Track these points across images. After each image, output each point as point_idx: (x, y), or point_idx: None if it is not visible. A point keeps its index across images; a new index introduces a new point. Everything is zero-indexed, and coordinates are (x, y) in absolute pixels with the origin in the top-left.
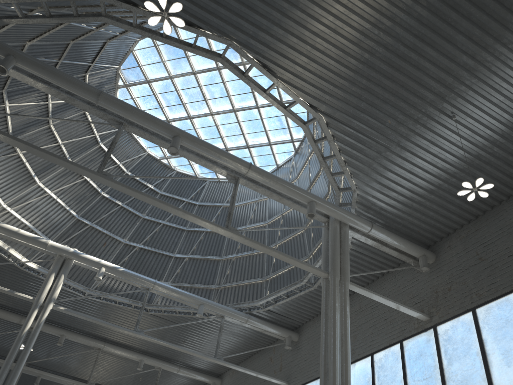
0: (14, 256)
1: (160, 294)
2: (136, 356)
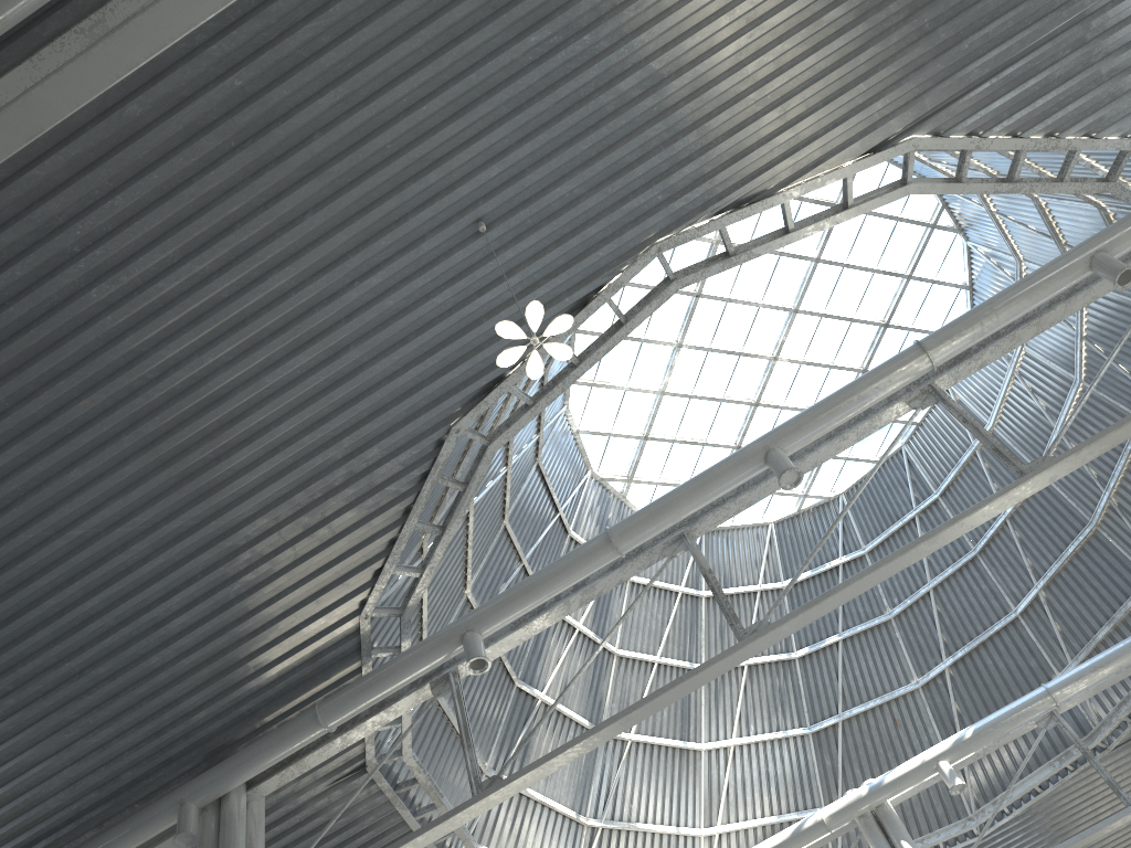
0: None
1: (1083, 698)
2: None
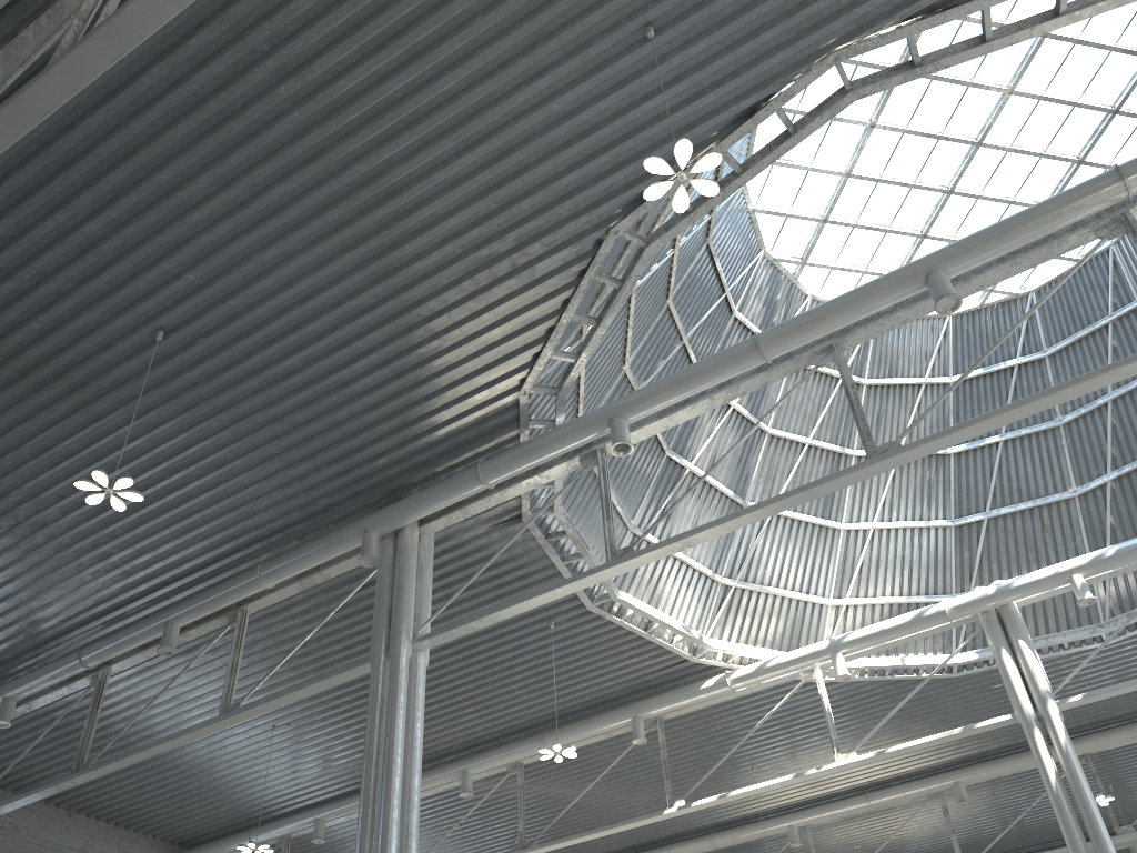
0: (923, 666)
1: None
2: None
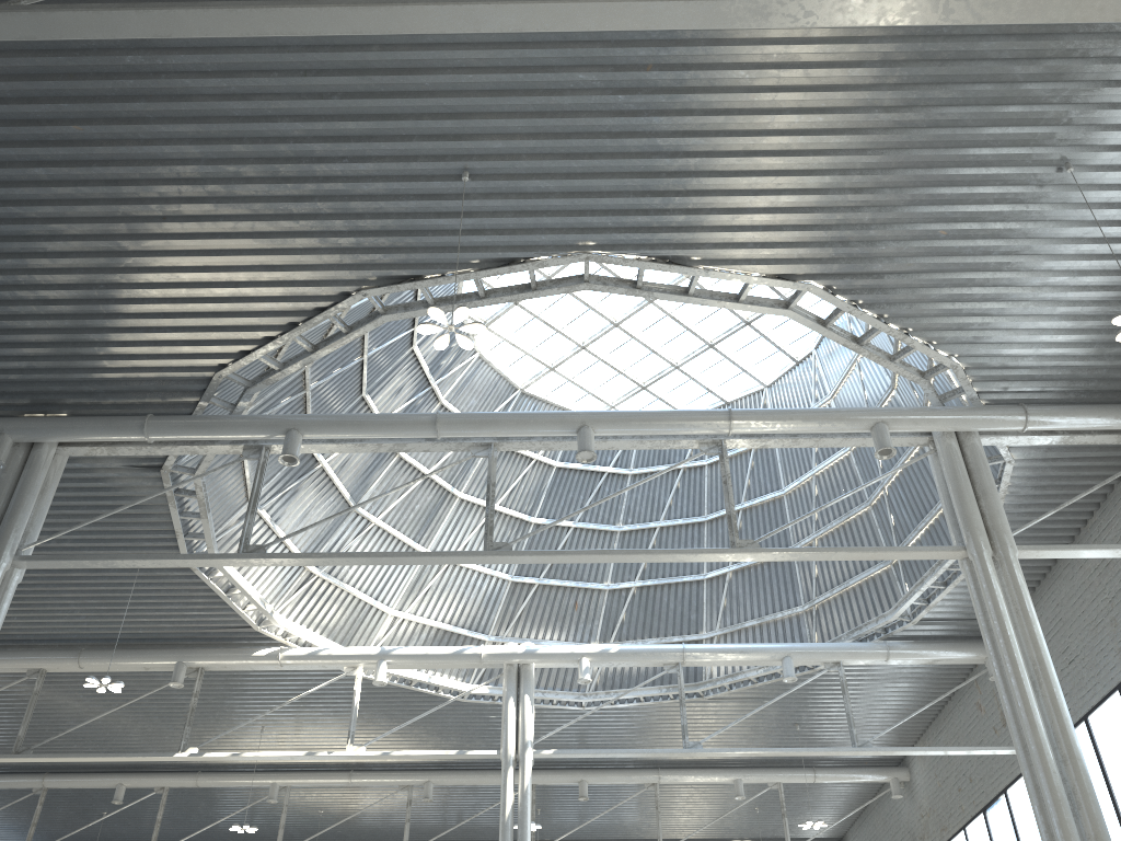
0: (444, 687)
1: (703, 664)
2: (723, 777)
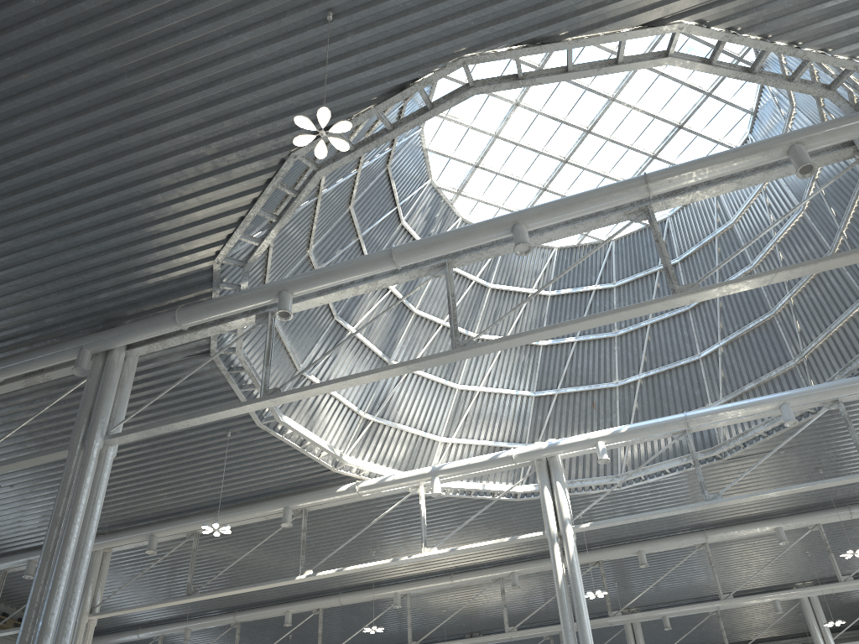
0: (497, 491)
1: (709, 427)
2: (764, 527)
